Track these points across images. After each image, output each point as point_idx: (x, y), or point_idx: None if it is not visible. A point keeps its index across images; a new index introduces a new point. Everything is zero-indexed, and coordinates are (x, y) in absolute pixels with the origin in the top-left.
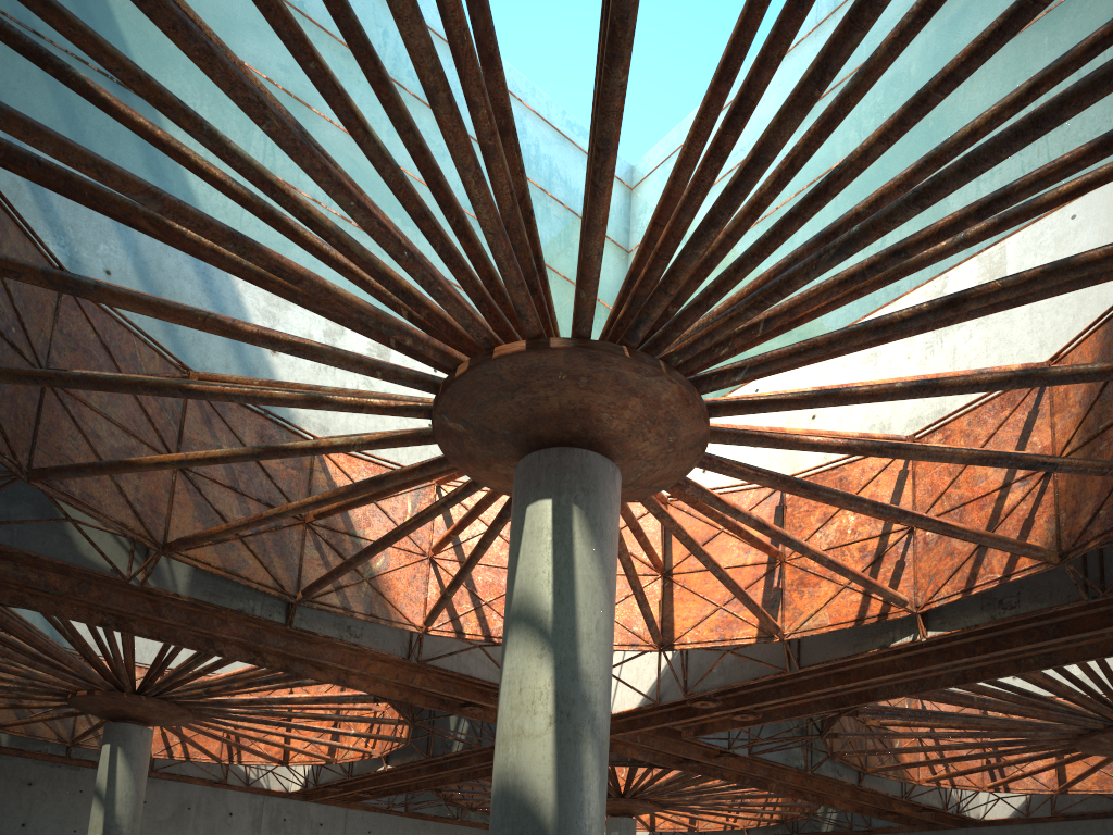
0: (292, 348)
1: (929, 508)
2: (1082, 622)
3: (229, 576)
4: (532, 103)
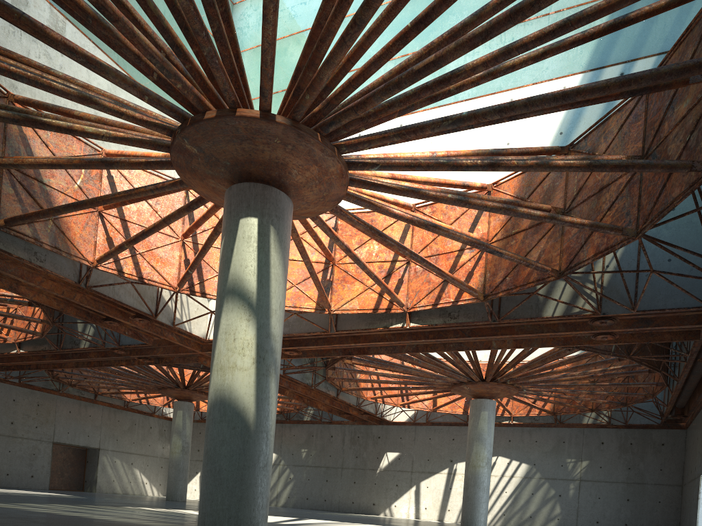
0: (87, 61)
1: (420, 252)
2: (482, 331)
3: None
4: None
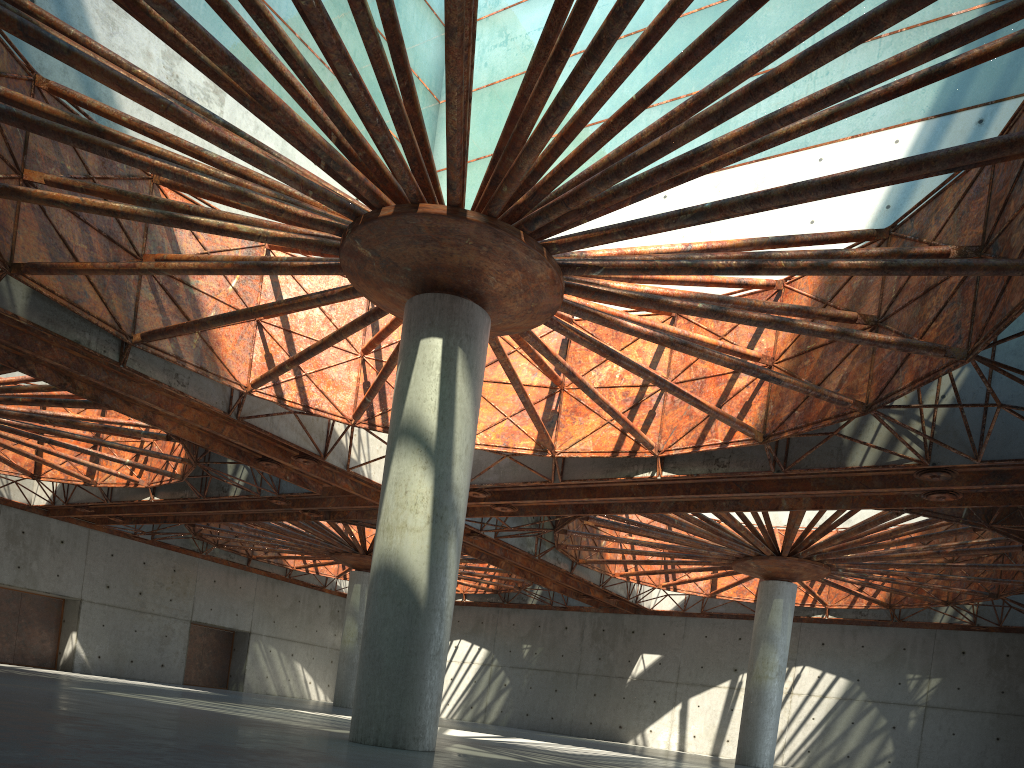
0: (241, 153)
1: (680, 373)
2: (764, 484)
3: (72, 308)
4: None
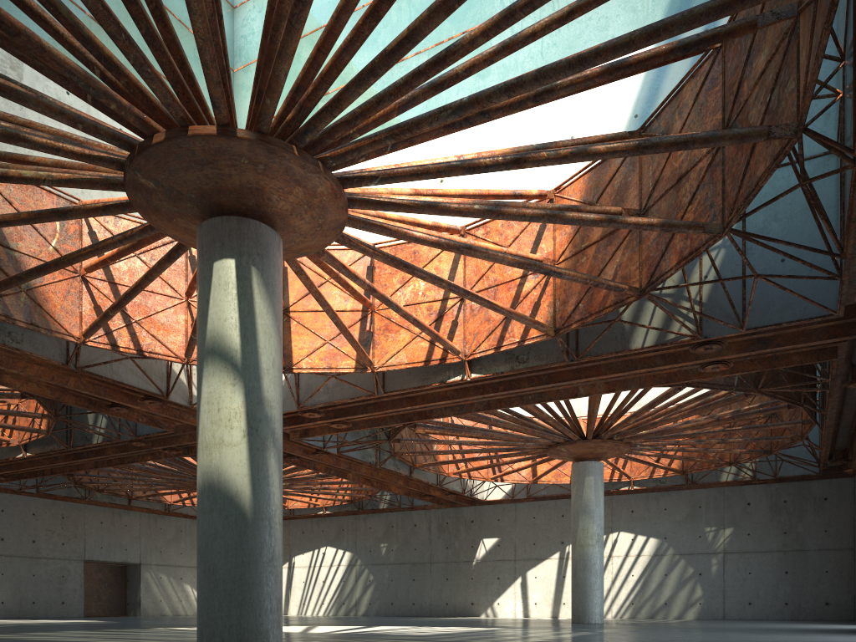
0: None
1: (475, 284)
2: (562, 375)
3: None
4: None
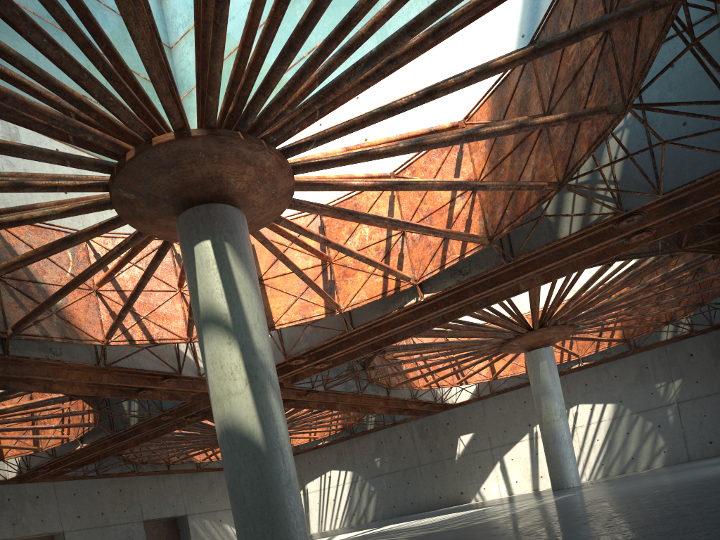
0: (0, 148)
1: (411, 218)
2: (502, 277)
3: None
4: None
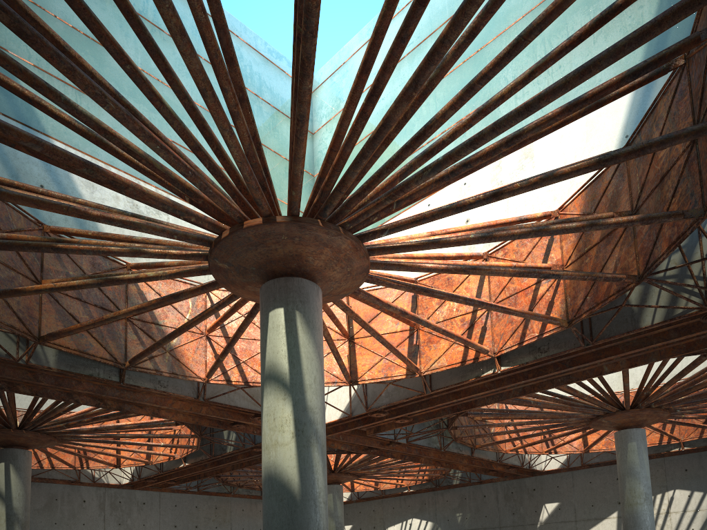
0: (122, 224)
1: (498, 295)
2: (583, 358)
3: (82, 354)
4: (245, 38)
